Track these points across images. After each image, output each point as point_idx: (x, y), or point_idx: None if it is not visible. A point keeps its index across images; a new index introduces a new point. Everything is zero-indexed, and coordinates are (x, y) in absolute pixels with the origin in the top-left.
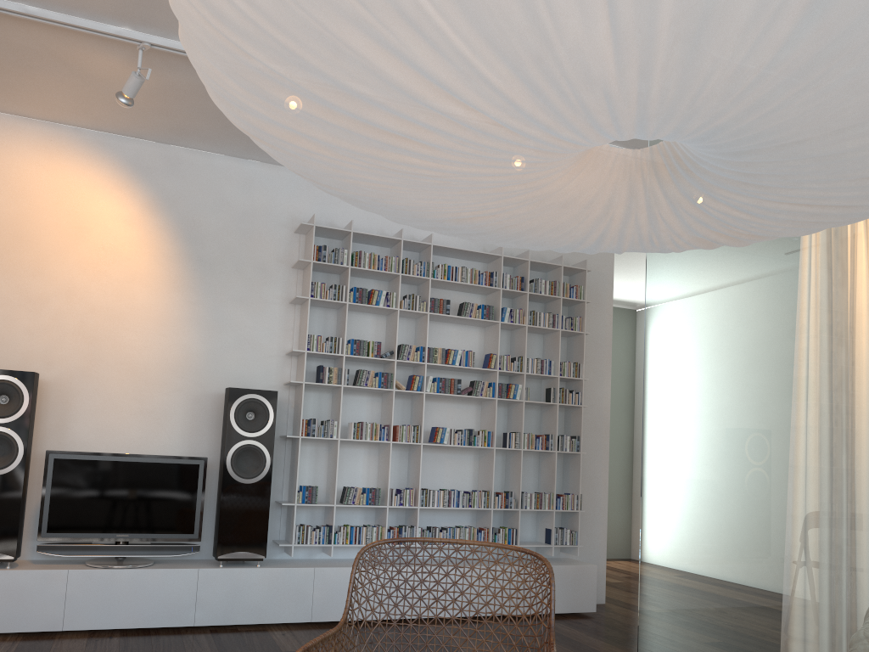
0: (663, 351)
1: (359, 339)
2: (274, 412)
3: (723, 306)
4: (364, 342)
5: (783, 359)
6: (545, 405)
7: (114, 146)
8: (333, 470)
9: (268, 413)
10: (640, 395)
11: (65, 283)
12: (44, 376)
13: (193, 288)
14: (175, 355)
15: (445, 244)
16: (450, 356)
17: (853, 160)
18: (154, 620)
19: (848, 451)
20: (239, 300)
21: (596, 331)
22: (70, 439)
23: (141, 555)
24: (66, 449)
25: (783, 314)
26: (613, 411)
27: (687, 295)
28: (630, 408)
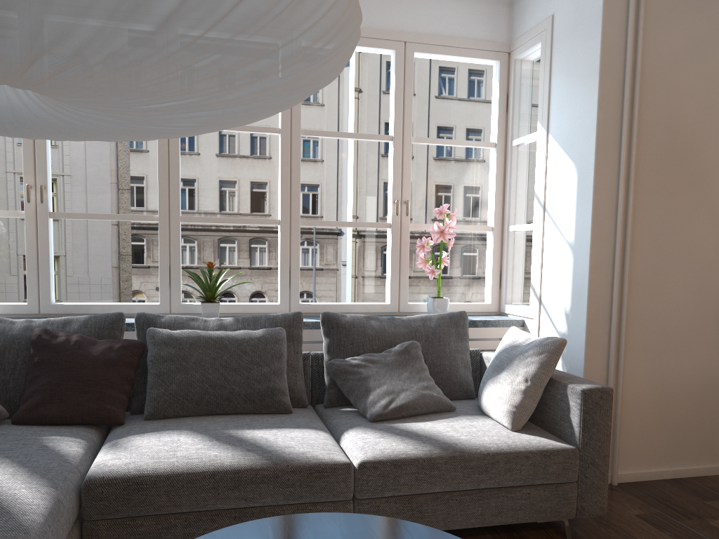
0: None
1: None
2: None
3: None
4: None
5: None
6: None
7: None
8: None
9: None
10: None
11: None
12: None
13: None
14: None
15: None
16: None
17: None
18: None
19: None
20: None
21: None
22: None
23: None
24: None
25: None
26: None
27: None
28: None
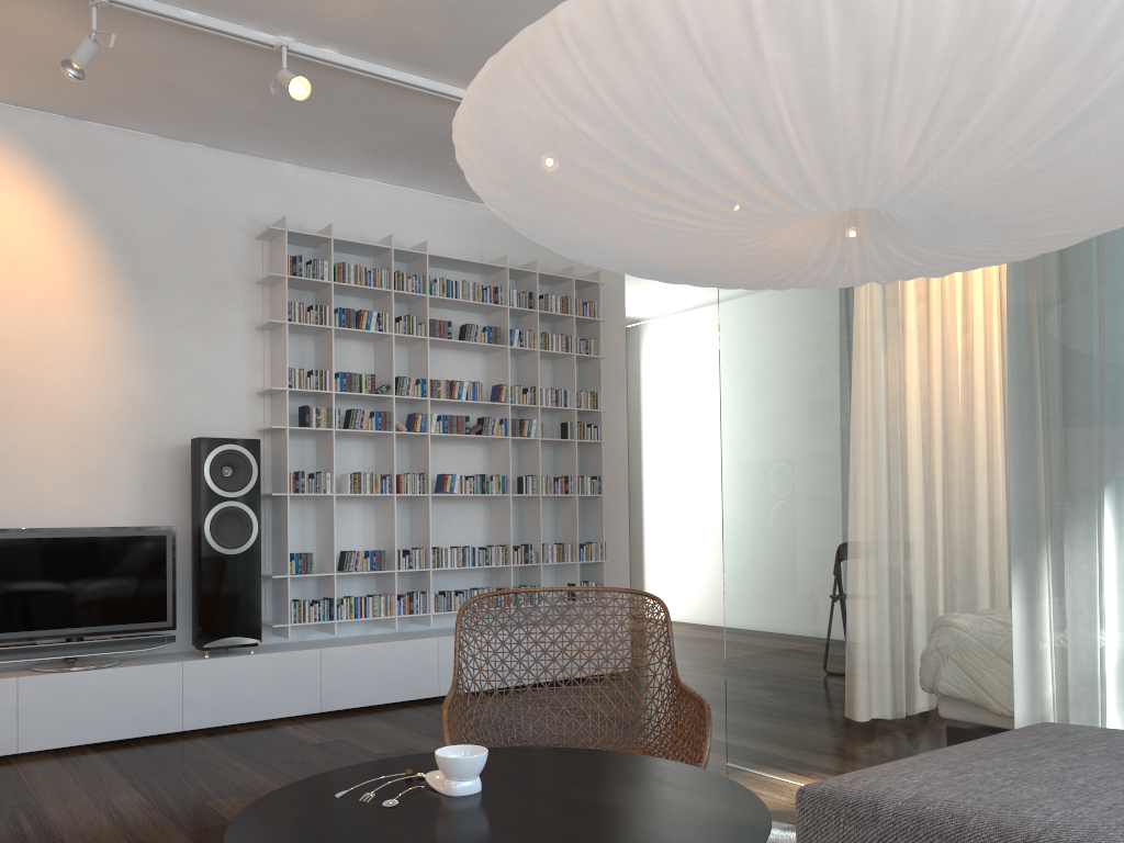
0: (742, 378)
1: (343, 371)
2: (258, 465)
3: (810, 332)
4: (355, 375)
5: (876, 384)
6: (560, 442)
7: (9, 121)
8: (327, 533)
9: (251, 466)
10: (634, 426)
11: None
12: None
13: (131, 311)
14: (116, 399)
15: (437, 253)
16: (455, 390)
17: (1029, 228)
18: (133, 728)
19: (943, 470)
20: (193, 326)
21: (609, 354)
22: None
23: (102, 653)
24: None
25: (875, 340)
26: None
27: (769, 319)
28: None
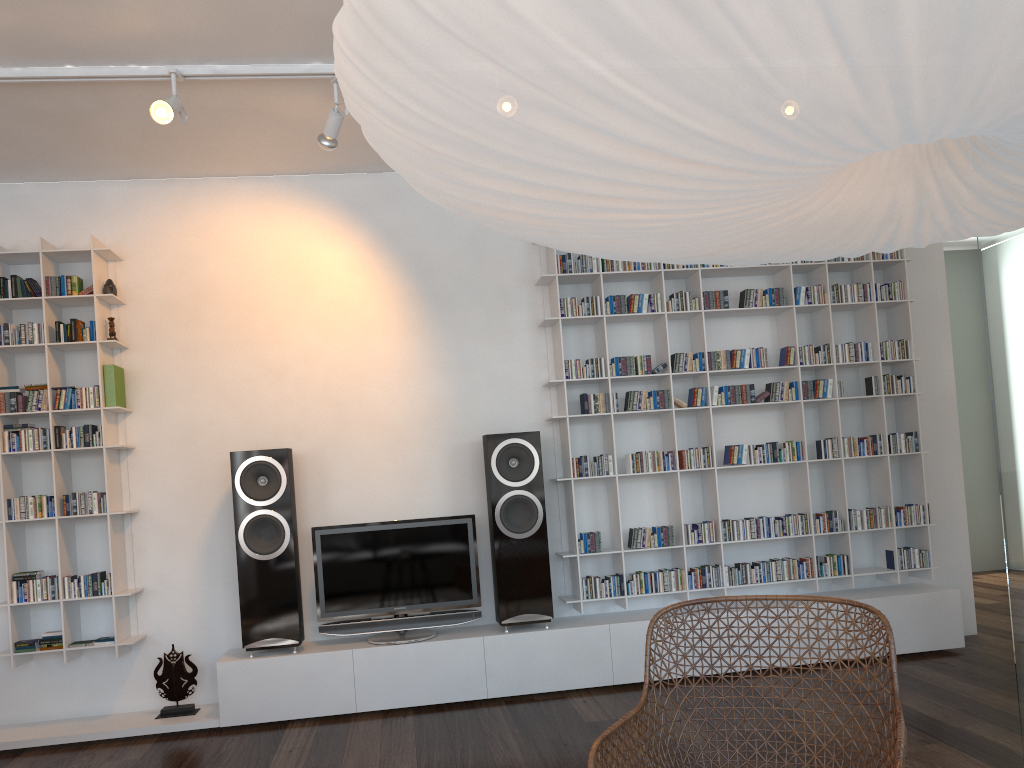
0: (1011, 328)
1: (624, 354)
2: (539, 455)
3: None
4: (630, 358)
5: None
6: (866, 399)
7: (326, 187)
8: (614, 511)
9: (532, 457)
10: None
11: (301, 347)
12: (297, 449)
13: (431, 328)
14: (423, 406)
15: None
16: (736, 359)
17: None
18: (445, 695)
19: None
20: (483, 333)
21: (924, 294)
22: (332, 512)
23: (422, 627)
24: (330, 523)
25: None
26: (963, 385)
27: None
28: (986, 378)
